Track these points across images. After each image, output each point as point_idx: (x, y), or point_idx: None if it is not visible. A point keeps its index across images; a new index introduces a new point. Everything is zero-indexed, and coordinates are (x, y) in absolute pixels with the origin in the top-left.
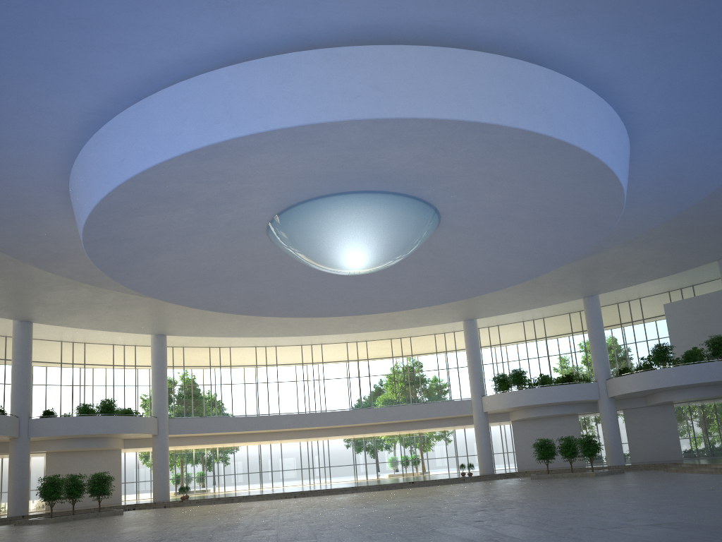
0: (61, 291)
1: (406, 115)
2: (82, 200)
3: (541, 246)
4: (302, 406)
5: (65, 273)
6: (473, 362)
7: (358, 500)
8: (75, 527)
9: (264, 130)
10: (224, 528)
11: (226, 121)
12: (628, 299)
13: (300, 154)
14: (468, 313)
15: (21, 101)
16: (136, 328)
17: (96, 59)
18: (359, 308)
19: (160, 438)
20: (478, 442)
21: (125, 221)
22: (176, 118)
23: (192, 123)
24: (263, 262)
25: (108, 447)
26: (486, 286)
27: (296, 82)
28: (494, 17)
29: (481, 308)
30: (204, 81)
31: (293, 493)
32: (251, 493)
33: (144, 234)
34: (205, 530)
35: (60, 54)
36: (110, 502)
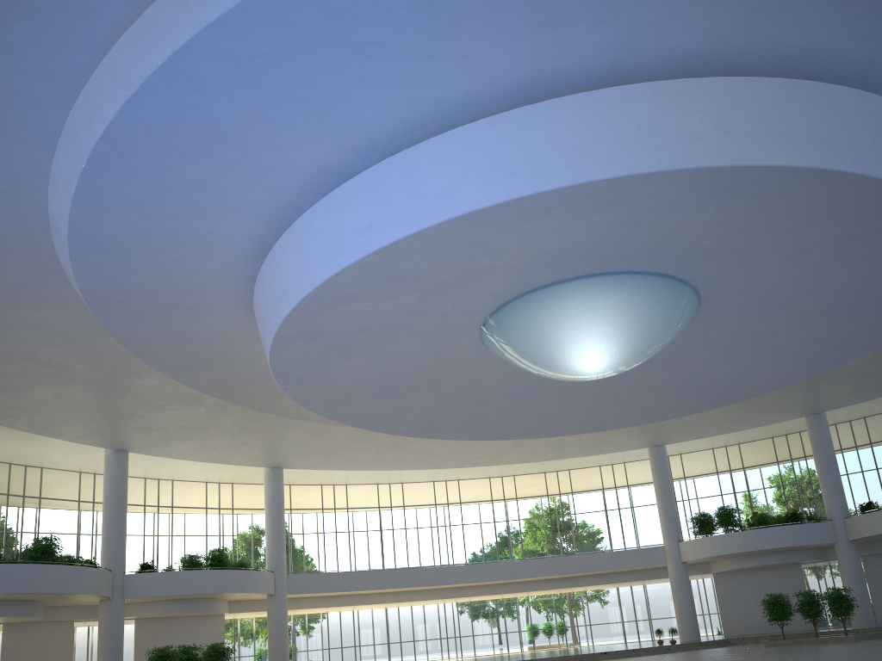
0: (174, 411)
1: (758, 162)
2: (290, 282)
3: (813, 343)
4: (414, 560)
5: (201, 385)
6: (665, 498)
7: None
8: None
9: (577, 183)
10: None
11: (525, 172)
12: (850, 419)
13: (589, 219)
14: (657, 437)
15: (247, 154)
16: (249, 459)
17: (363, 98)
18: (554, 427)
19: (278, 599)
20: (677, 601)
21: (334, 310)
22: (453, 171)
23: (475, 177)
24: (459, 368)
25: (214, 611)
26: (722, 398)
27: (619, 123)
28: (867, 42)
29: (674, 431)
30: (494, 124)
31: None
32: None
33: (345, 328)
34: None
35: (323, 91)
36: None
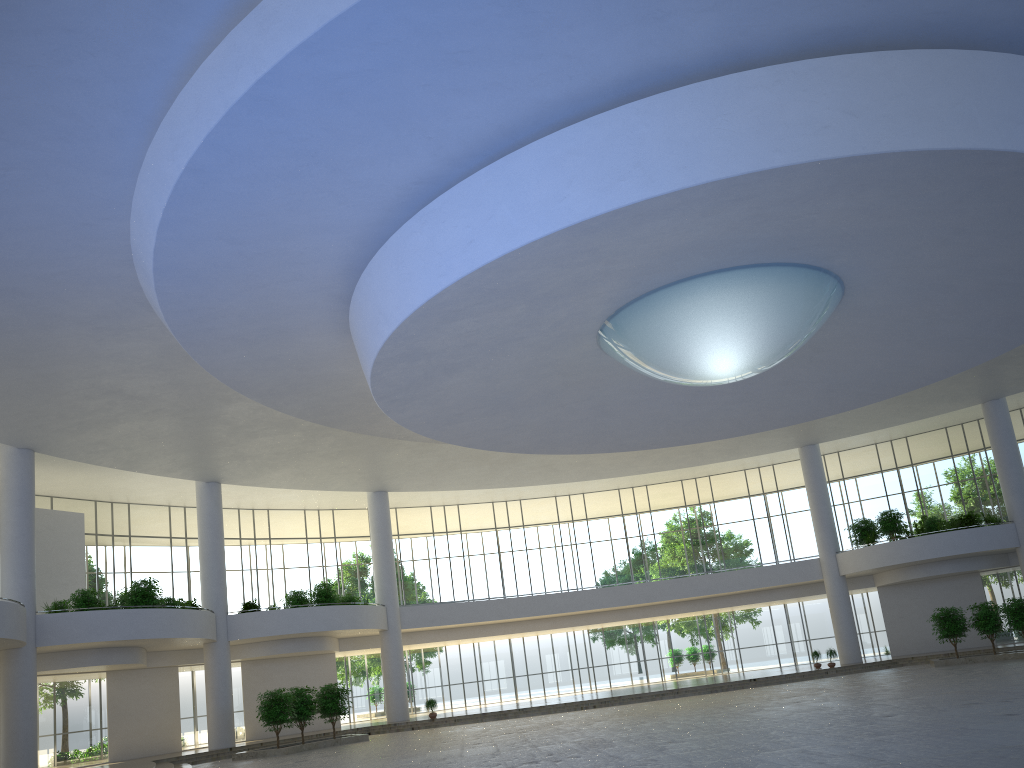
0: (267, 438)
1: (893, 148)
2: (389, 302)
3: (979, 327)
4: (538, 584)
5: (296, 410)
6: (819, 505)
7: (712, 704)
8: (339, 757)
9: (692, 185)
10: (597, 745)
11: (635, 176)
12: None
13: (710, 217)
14: (808, 436)
15: (336, 173)
16: (351, 484)
17: (456, 107)
18: (687, 434)
19: (391, 634)
20: (835, 619)
21: (438, 329)
22: (557, 178)
23: (582, 184)
24: (576, 377)
25: (324, 650)
26: (877, 392)
27: (736, 115)
28: (1015, 1)
29: (828, 427)
30: (600, 124)
31: (589, 702)
32: (521, 705)
33: (450, 346)
34: (570, 748)
35: (414, 104)
36: (326, 727)
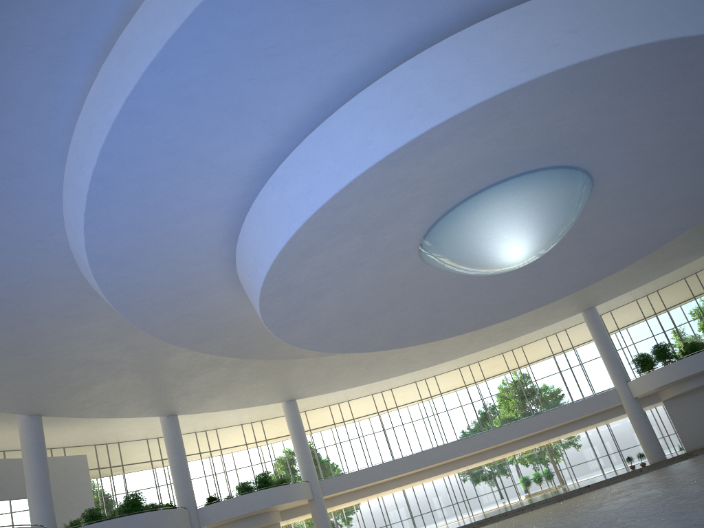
0: (203, 376)
1: (610, 49)
2: (261, 251)
3: (699, 190)
4: (417, 447)
5: (217, 350)
6: (606, 350)
7: (561, 509)
8: None
9: (464, 110)
10: None
11: (419, 113)
12: None
13: (482, 137)
14: (587, 302)
15: (202, 162)
16: (268, 399)
17: (278, 92)
18: (499, 314)
19: (317, 501)
20: (638, 430)
21: (300, 265)
22: (363, 129)
23: (381, 128)
24: (410, 286)
25: (271, 522)
26: (632, 255)
27: (486, 52)
28: None
29: (600, 293)
30: (386, 83)
31: (469, 525)
32: None
33: (312, 277)
34: None
35: (246, 96)
36: None
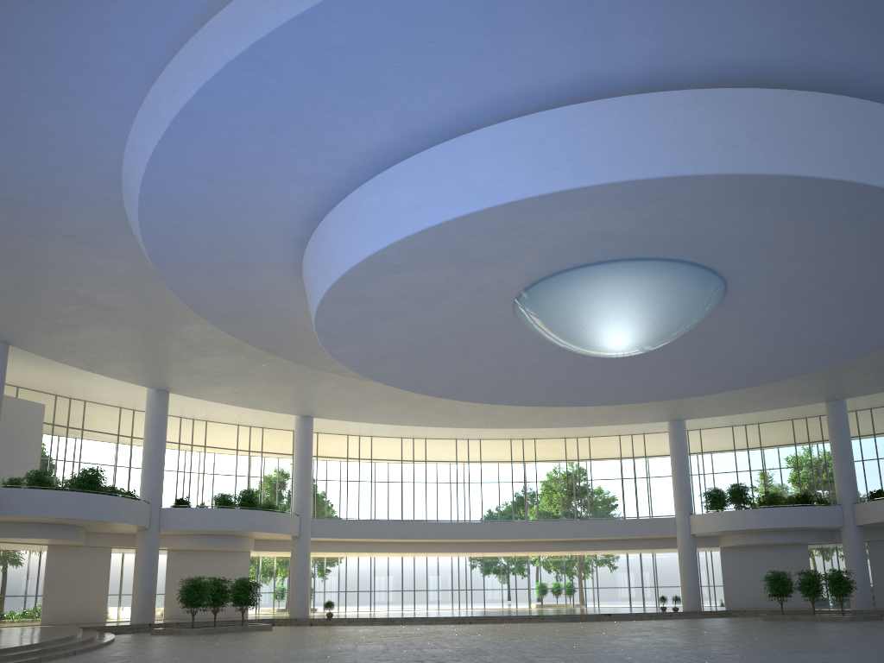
0: (215, 357)
1: (786, 171)
2: (341, 251)
3: (834, 336)
4: (431, 513)
5: (245, 336)
6: (680, 472)
7: (572, 630)
8: (246, 641)
9: (615, 181)
10: (474, 653)
11: (567, 167)
12: (871, 406)
13: (624, 211)
14: (678, 412)
15: (311, 132)
16: (282, 407)
17: (422, 89)
18: (577, 397)
19: (302, 541)
20: (683, 571)
21: (379, 279)
22: (501, 161)
23: (521, 169)
24: (490, 336)
25: (242, 548)
26: (742, 381)
27: (659, 127)
28: None
29: (695, 407)
30: (542, 120)
31: (466, 618)
32: (407, 615)
33: (387, 295)
34: (451, 653)
35: (386, 81)
36: (235, 615)
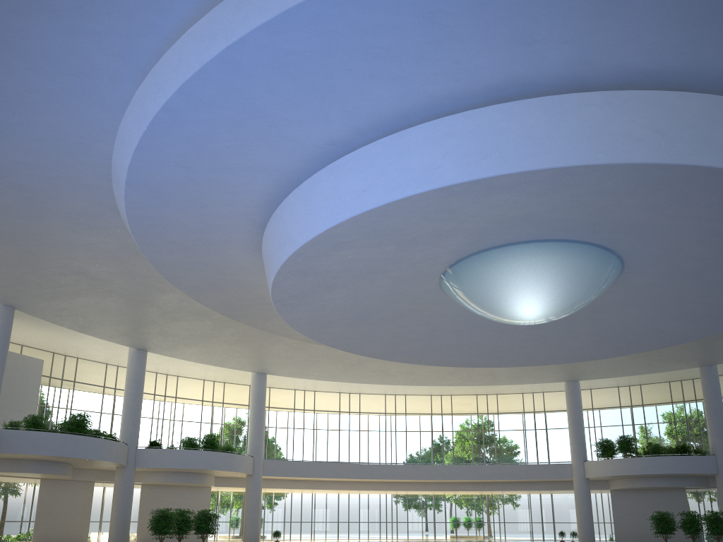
0: (186, 322)
1: (686, 161)
2: (295, 229)
3: (714, 309)
4: (363, 456)
5: (212, 304)
6: (575, 425)
7: None
8: None
9: (536, 169)
10: None
11: (494, 157)
12: None
13: (541, 197)
14: (573, 374)
15: (272, 127)
16: (241, 365)
17: (369, 90)
18: (491, 360)
19: (254, 479)
20: (578, 510)
21: (327, 254)
22: (436, 152)
23: (454, 158)
24: (419, 306)
25: (204, 484)
26: (633, 347)
27: (574, 123)
28: None
29: (588, 370)
30: (472, 117)
31: None
32: None
33: (334, 269)
34: None
35: (338, 83)
36: (196, 541)
